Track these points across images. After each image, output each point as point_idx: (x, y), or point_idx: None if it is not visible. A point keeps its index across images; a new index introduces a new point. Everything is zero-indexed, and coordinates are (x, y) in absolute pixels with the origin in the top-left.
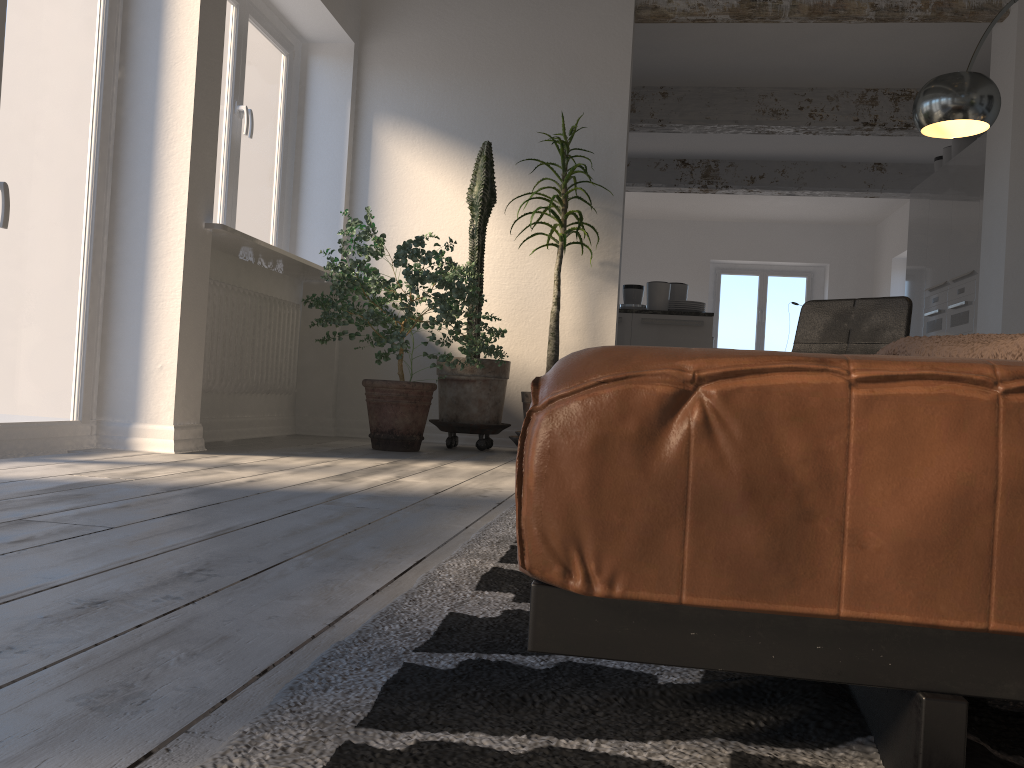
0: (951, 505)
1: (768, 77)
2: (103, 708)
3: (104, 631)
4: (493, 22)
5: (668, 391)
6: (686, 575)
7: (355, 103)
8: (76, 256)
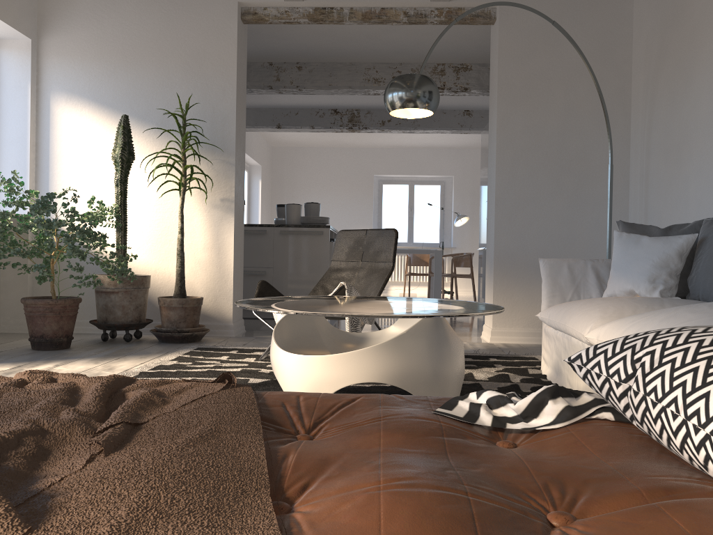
0: None
1: (368, 56)
2: None
3: None
4: (136, 24)
5: None
6: None
7: (36, 84)
8: None
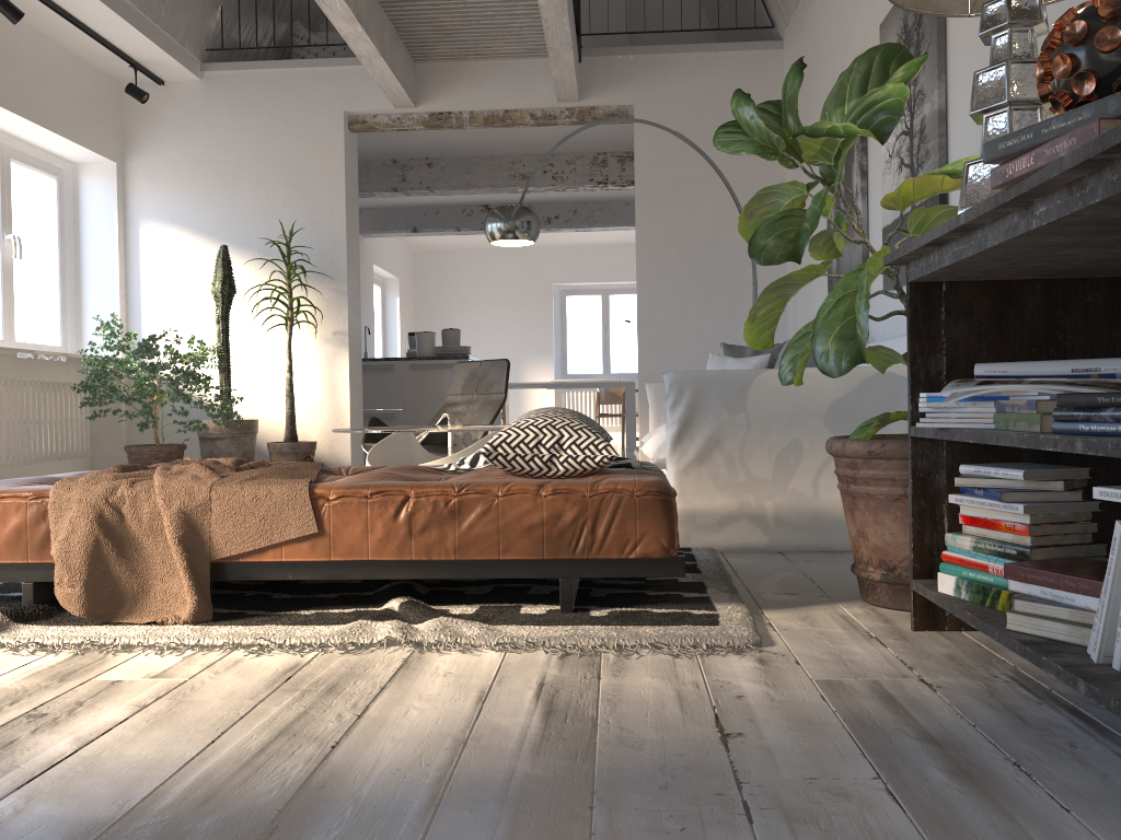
0: (16, 530)
1: (511, 148)
2: None
3: None
4: (232, 140)
5: None
6: None
7: (123, 211)
8: None
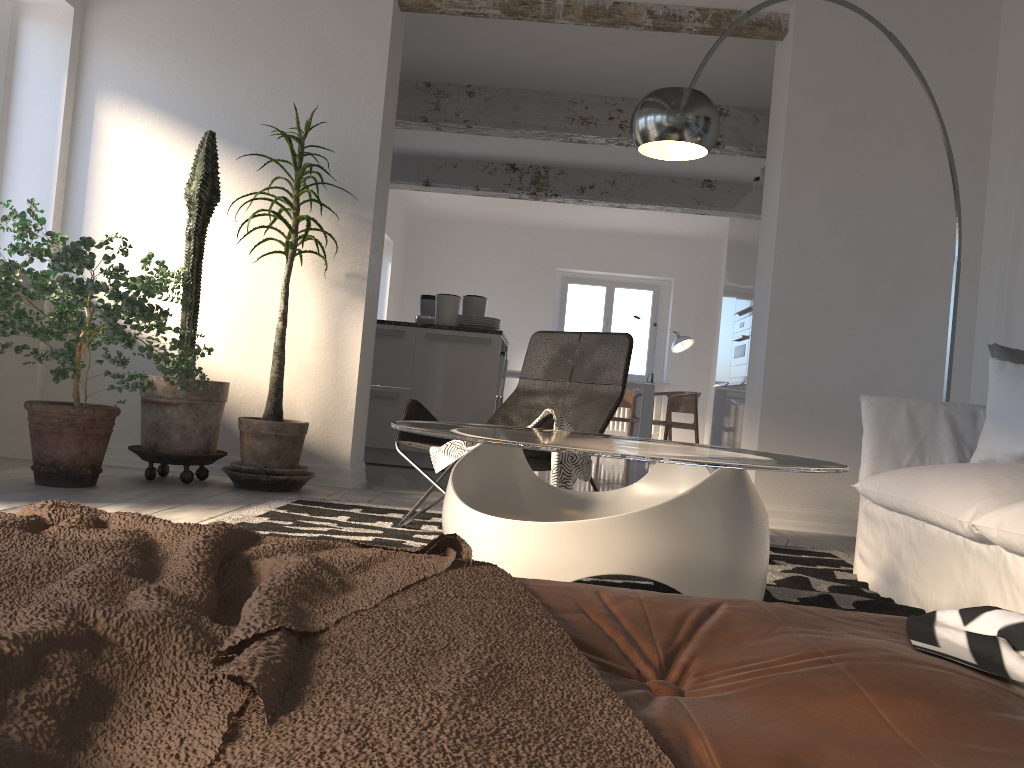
0: None
1: (576, 83)
2: None
3: None
4: None
5: None
6: None
7: (76, 77)
8: None
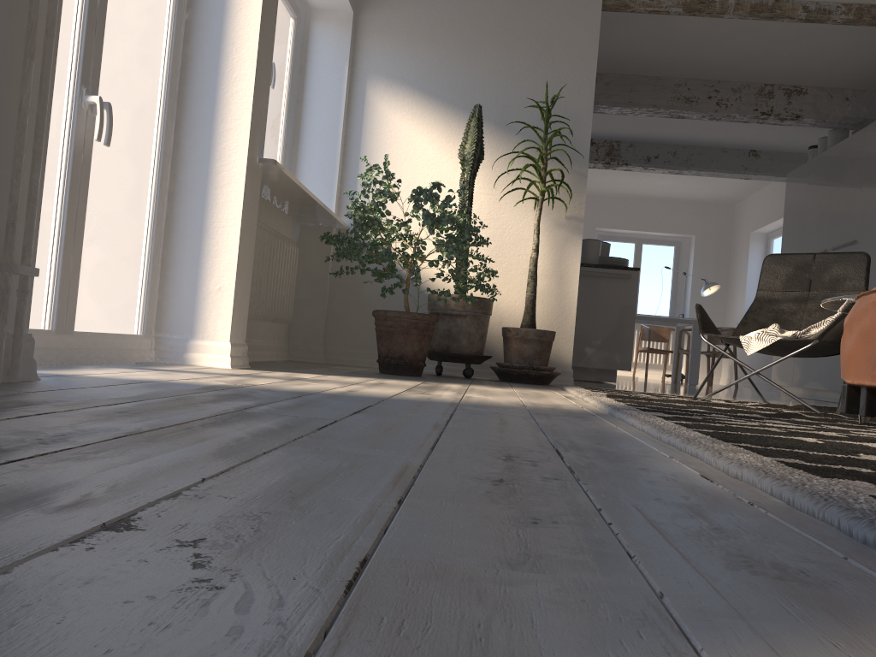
0: None
1: (685, 69)
2: (786, 579)
3: (576, 506)
4: (478, 1)
5: None
6: None
7: (351, 66)
8: (148, 181)
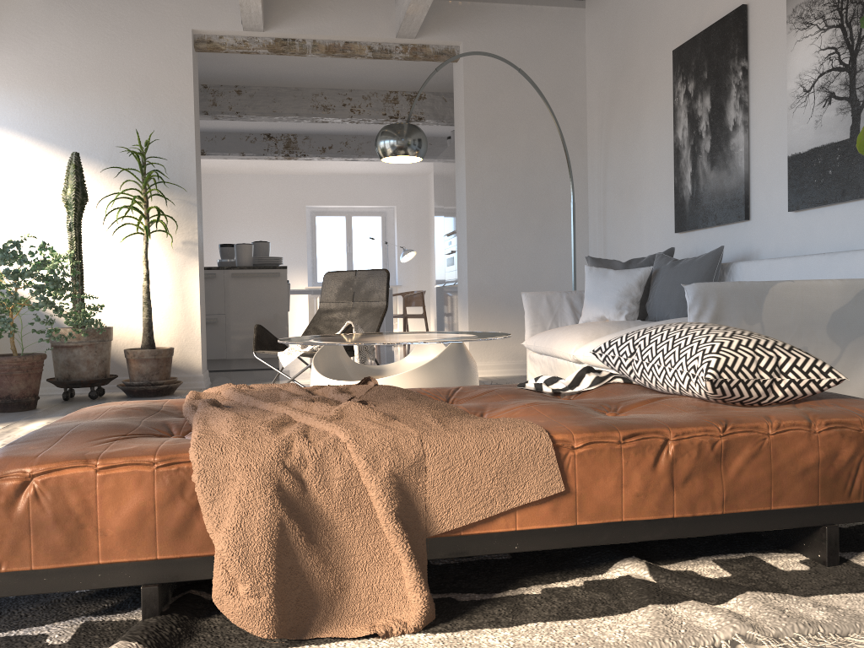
0: (138, 514)
1: (317, 82)
2: None
3: None
4: (74, 49)
5: (18, 482)
6: (33, 557)
7: None
8: None
